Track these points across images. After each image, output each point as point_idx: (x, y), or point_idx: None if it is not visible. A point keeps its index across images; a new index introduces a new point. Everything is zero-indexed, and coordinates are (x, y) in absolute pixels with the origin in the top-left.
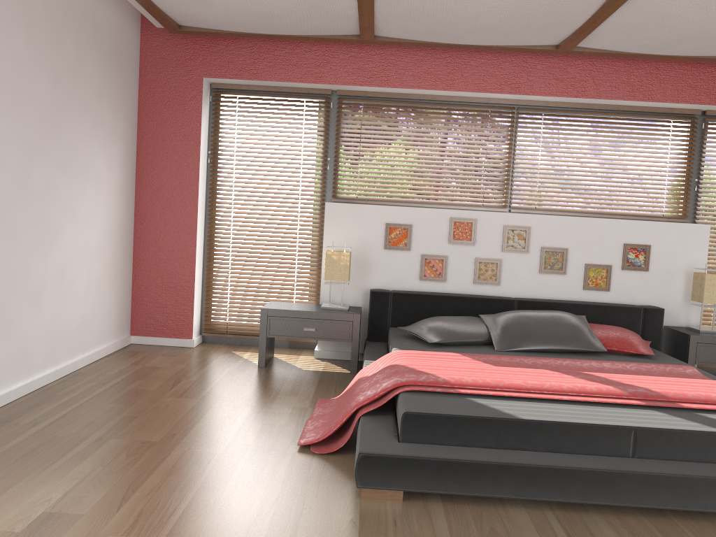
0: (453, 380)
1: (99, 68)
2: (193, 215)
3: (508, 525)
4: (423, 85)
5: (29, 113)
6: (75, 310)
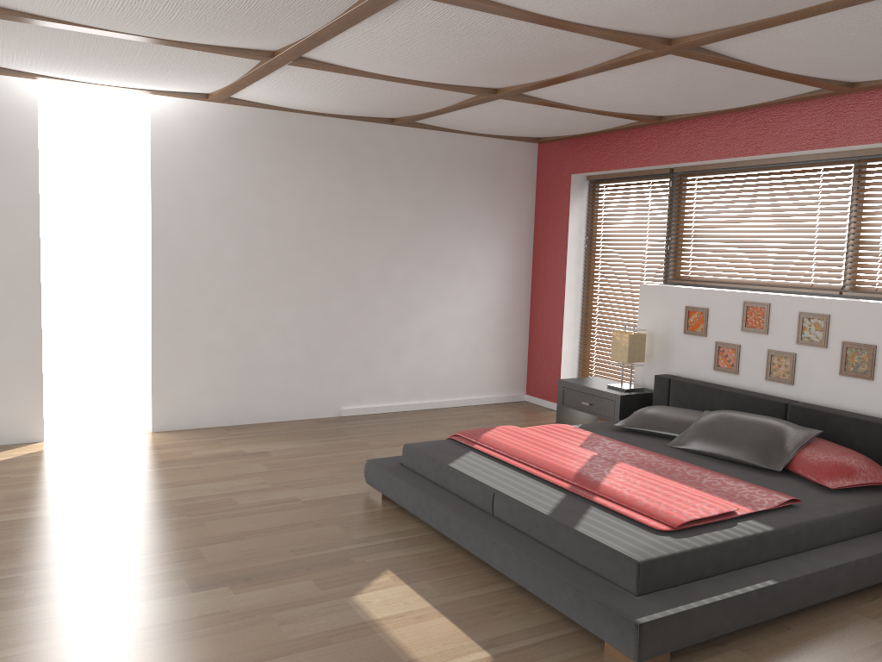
0: (484, 438)
1: (474, 186)
2: (562, 295)
3: (390, 525)
4: (732, 153)
5: (389, 232)
6: (443, 364)
